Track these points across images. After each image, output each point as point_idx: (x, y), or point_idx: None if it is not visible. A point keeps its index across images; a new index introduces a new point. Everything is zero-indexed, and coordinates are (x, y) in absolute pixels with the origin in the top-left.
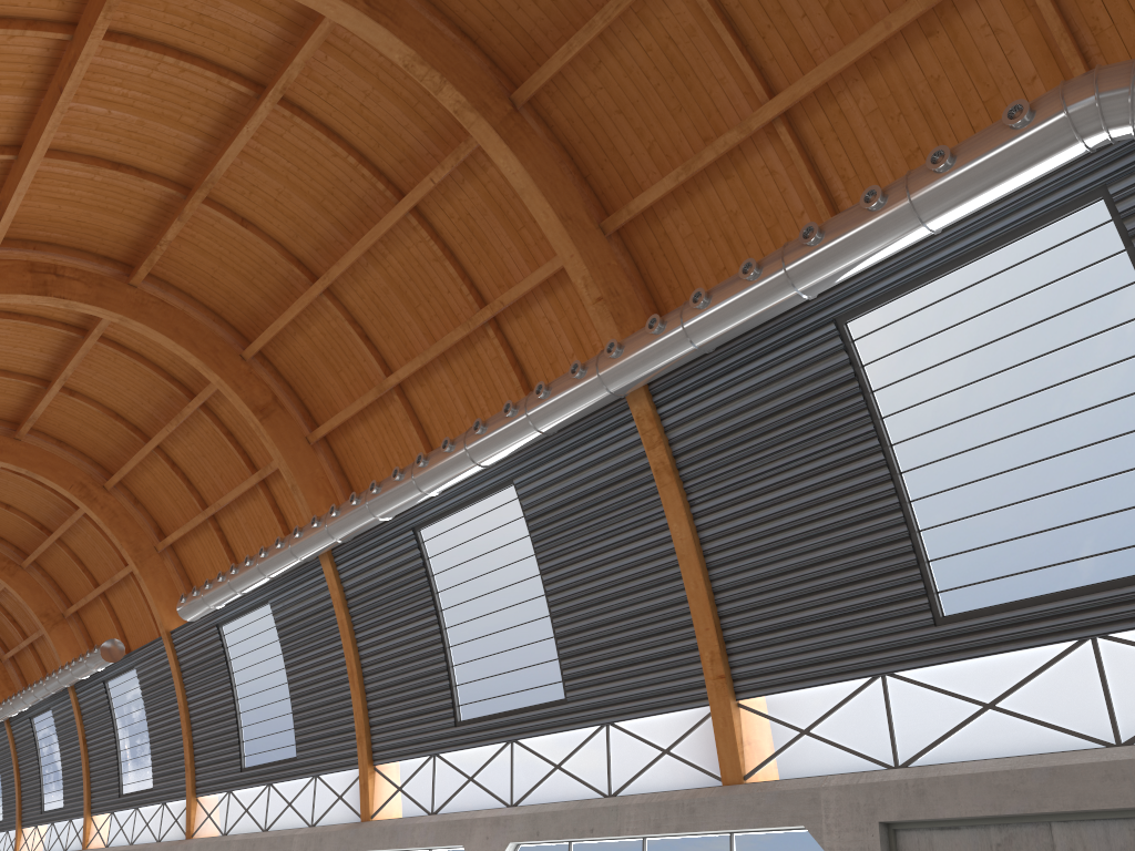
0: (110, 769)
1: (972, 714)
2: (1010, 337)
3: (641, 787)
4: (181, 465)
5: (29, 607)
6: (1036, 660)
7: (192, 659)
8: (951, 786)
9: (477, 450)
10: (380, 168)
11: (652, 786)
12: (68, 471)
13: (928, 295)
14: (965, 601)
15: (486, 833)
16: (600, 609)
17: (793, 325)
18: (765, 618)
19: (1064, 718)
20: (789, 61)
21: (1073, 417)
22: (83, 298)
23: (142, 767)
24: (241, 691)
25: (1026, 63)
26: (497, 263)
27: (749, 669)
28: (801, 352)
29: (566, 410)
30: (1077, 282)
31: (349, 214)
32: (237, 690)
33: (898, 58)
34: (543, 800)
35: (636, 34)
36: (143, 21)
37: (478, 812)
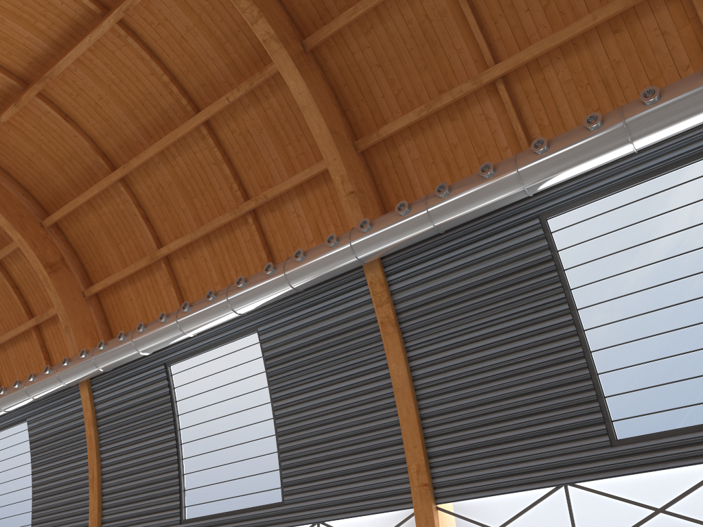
0: None
1: (645, 516)
2: (677, 234)
3: None
4: None
5: None
6: (698, 475)
7: None
8: None
9: (237, 299)
10: (186, 89)
11: None
12: None
13: (613, 202)
14: (636, 428)
15: None
16: (320, 430)
17: (505, 219)
18: (464, 439)
19: None
20: (512, 41)
21: None
22: None
23: None
24: None
25: (683, 56)
26: (263, 169)
27: (449, 479)
28: (510, 239)
29: (318, 271)
30: None
31: (153, 122)
32: None
33: (591, 45)
34: None
35: (402, 11)
36: None
37: None
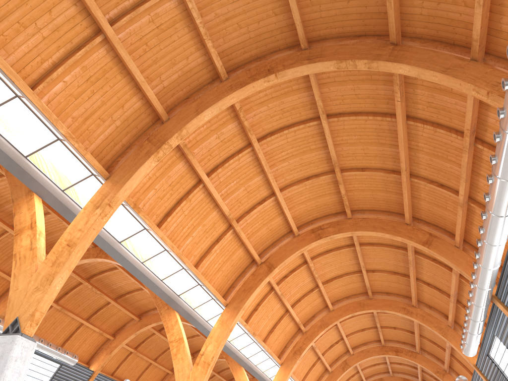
0: None
1: None
2: None
3: None
4: (431, 283)
5: (428, 370)
6: None
7: (490, 376)
8: None
9: (493, 209)
10: (384, 112)
11: None
12: (395, 304)
13: None
14: None
15: None
16: None
17: None
18: None
19: None
20: None
21: None
22: (334, 232)
23: None
24: None
25: None
26: (456, 113)
27: None
28: None
29: None
30: None
31: (391, 139)
32: None
33: None
34: None
35: None
36: (268, 126)
37: None
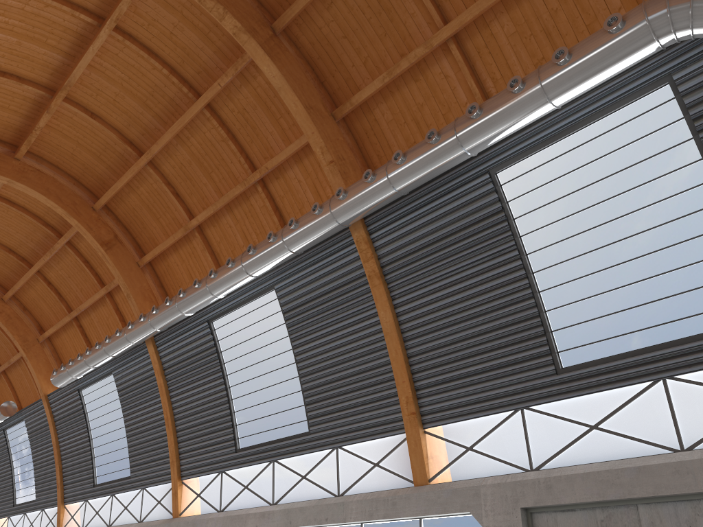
0: (7, 488)
1: (582, 433)
2: (606, 179)
3: (359, 489)
4: (54, 284)
5: None
6: (625, 395)
7: (61, 413)
8: (569, 481)
9: (249, 265)
10: (185, 78)
11: (367, 488)
12: None
13: (551, 153)
14: (577, 357)
15: (255, 523)
16: (332, 371)
17: (460, 175)
18: (442, 373)
19: (645, 434)
20: (458, 0)
21: (648, 231)
22: None
23: (29, 486)
24: (94, 434)
25: None
26: (263, 142)
27: (432, 408)
28: (466, 194)
29: (309, 236)
30: (651, 140)
31: (164, 110)
32: (92, 433)
33: None
34: (294, 500)
35: None
36: None
37: (250, 509)
